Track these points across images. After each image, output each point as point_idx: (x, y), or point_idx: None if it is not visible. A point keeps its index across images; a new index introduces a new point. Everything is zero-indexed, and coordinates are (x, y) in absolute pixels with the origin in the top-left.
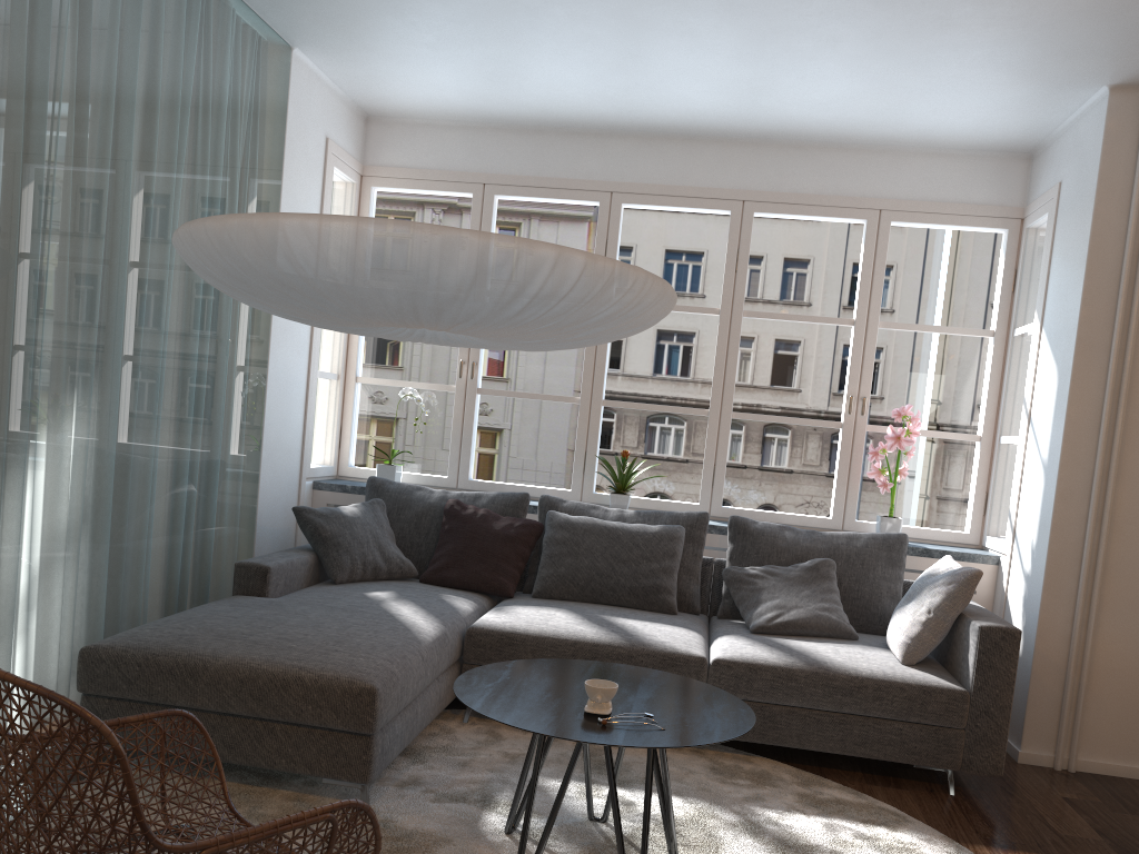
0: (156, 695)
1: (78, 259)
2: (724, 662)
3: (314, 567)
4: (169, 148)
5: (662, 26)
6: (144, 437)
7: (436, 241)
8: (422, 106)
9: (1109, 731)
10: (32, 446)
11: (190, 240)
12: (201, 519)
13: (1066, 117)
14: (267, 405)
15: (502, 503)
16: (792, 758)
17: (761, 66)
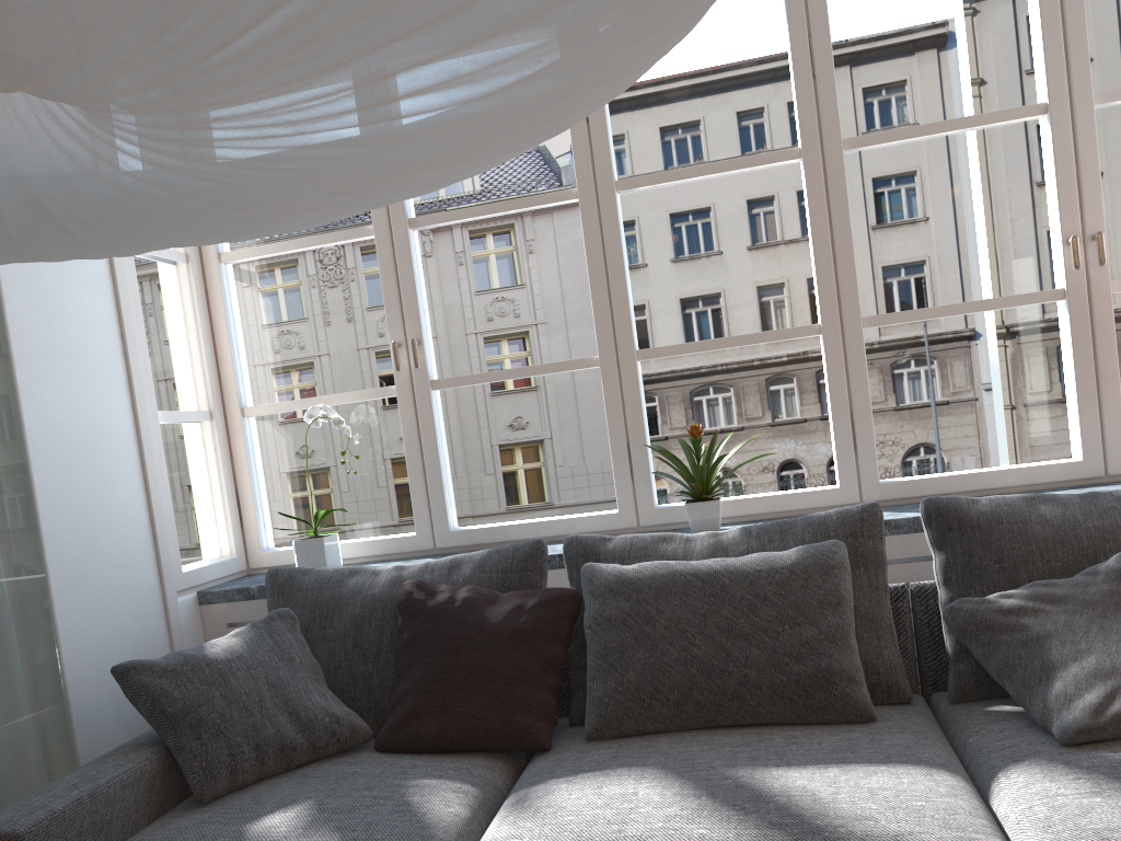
0: None
1: None
2: None
3: (164, 777)
4: None
5: None
6: None
7: None
8: None
9: None
10: None
11: None
12: None
13: None
14: (40, 490)
15: (498, 567)
16: None
17: None
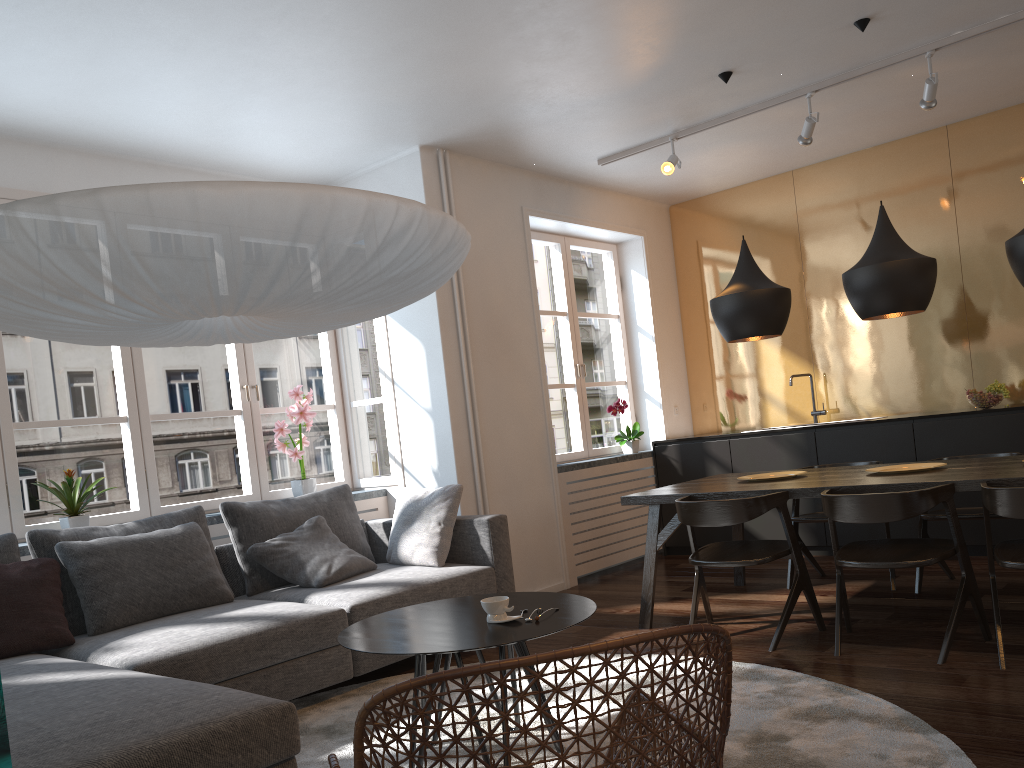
0: None
1: None
2: (358, 606)
3: None
4: None
5: (164, 37)
6: None
7: (439, 221)
8: None
9: None
10: None
11: (136, 210)
12: None
13: (371, 163)
14: None
15: None
16: (394, 671)
17: (207, 90)
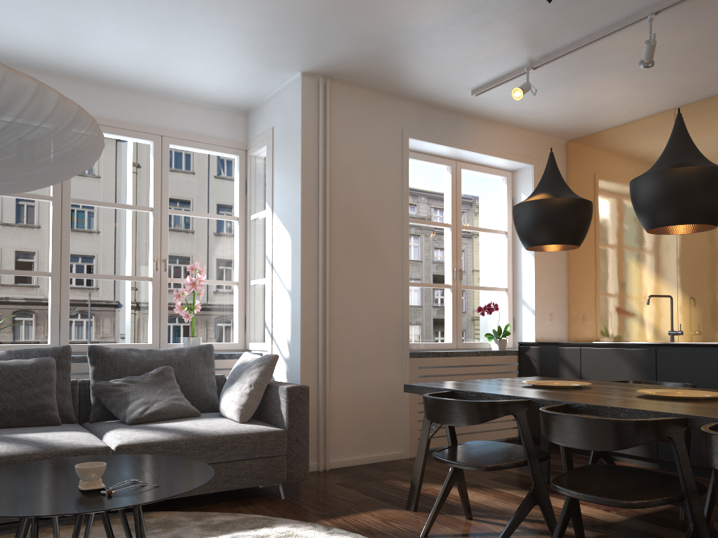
0: None
1: None
2: (125, 446)
3: None
4: None
5: None
6: None
7: None
8: None
9: (342, 441)
10: None
11: None
12: None
13: (273, 89)
14: None
15: None
16: (176, 507)
17: (90, 13)
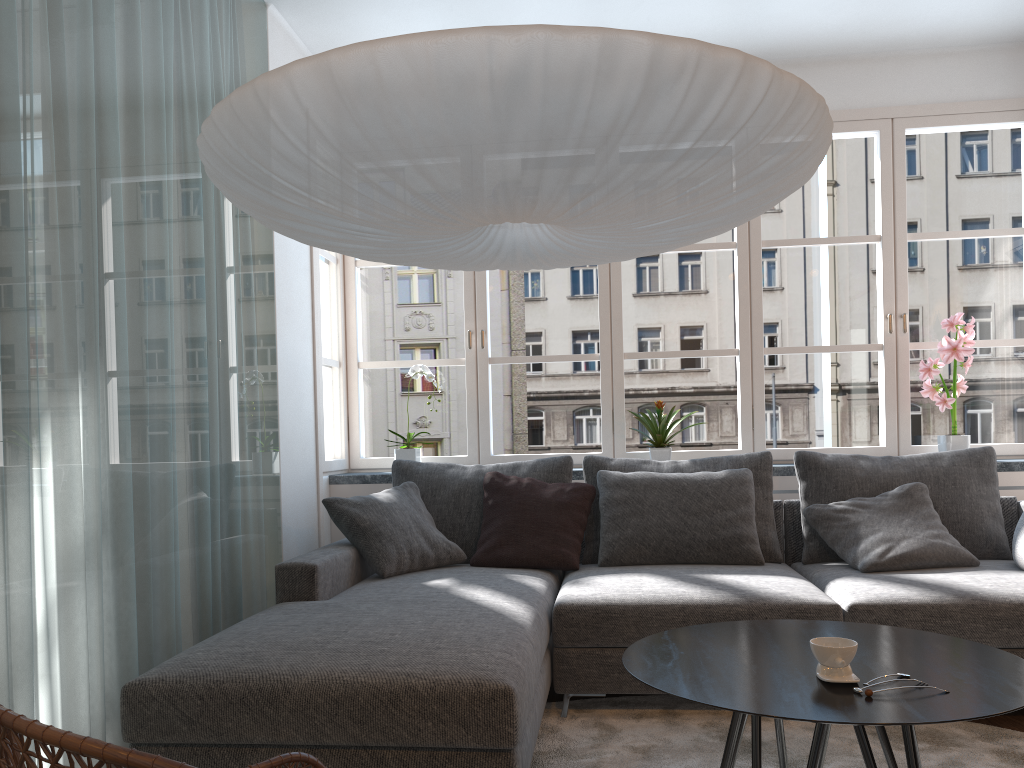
0: (226, 734)
1: (70, 208)
2: (862, 606)
3: (356, 563)
4: (157, 91)
5: None
6: (161, 427)
7: (593, 47)
8: None
9: None
10: (37, 437)
11: (231, 120)
12: (229, 522)
13: None
14: (279, 392)
15: (544, 469)
16: None
17: None
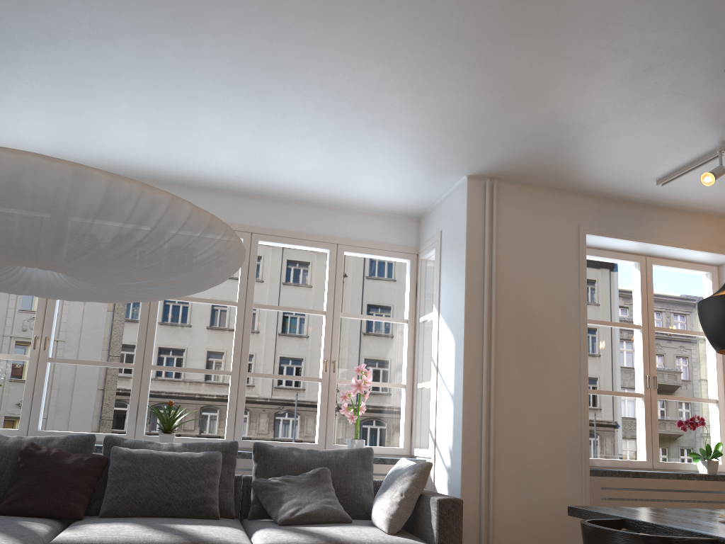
0: None
1: None
2: None
3: None
4: None
5: (210, 101)
6: None
7: (68, 173)
8: (12, 146)
9: None
10: None
11: None
12: None
13: (441, 194)
14: None
15: (72, 443)
16: None
17: (271, 140)
